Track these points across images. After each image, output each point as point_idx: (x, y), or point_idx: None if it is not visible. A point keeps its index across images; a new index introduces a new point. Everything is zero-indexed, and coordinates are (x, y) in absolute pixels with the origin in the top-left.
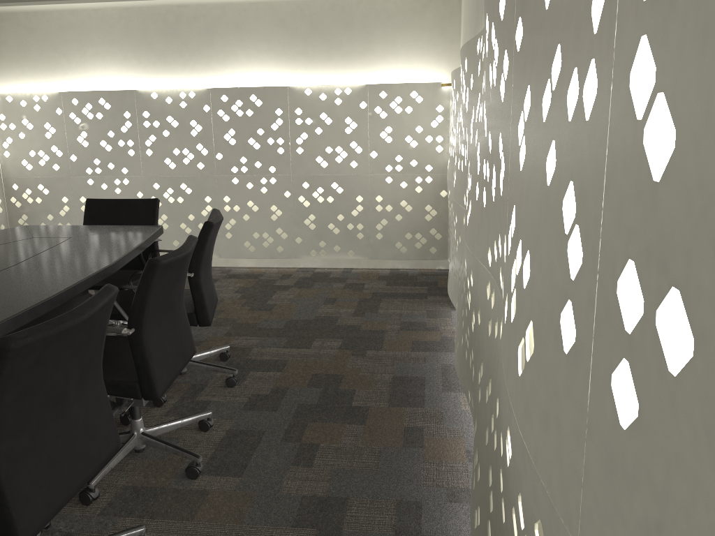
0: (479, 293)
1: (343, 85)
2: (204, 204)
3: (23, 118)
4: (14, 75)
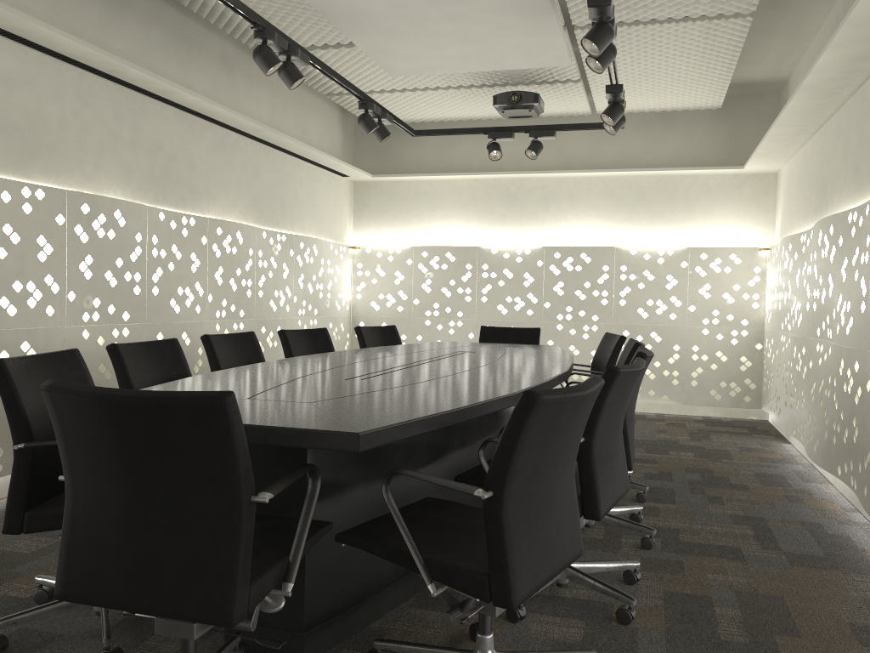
0: (867, 371)
1: (665, 247)
2: None
3: (377, 266)
4: (371, 231)
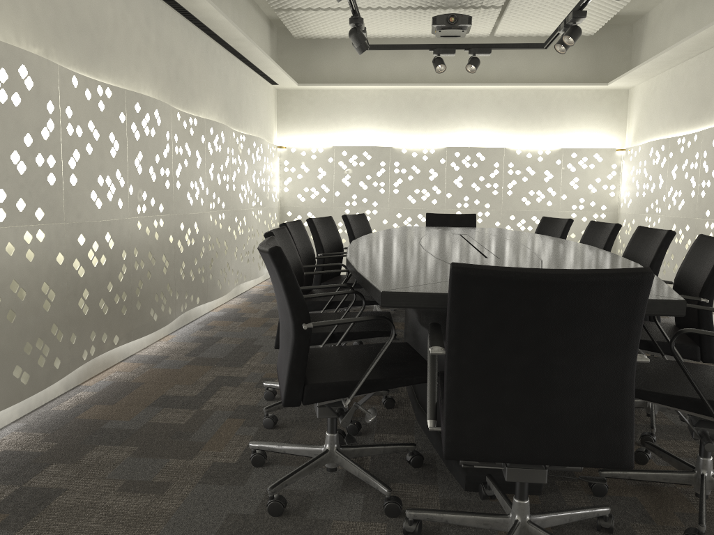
0: None
1: (544, 148)
2: None
3: (302, 164)
4: (293, 133)
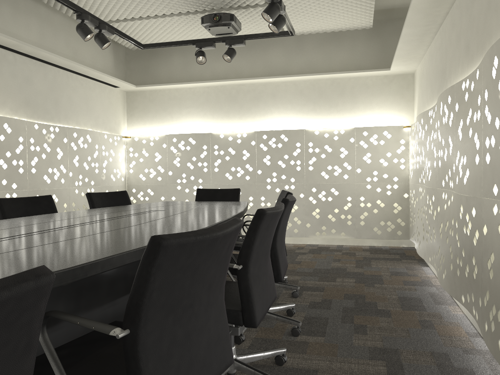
0: (483, 216)
1: (339, 128)
2: (248, 201)
3: (143, 149)
4: (139, 125)
